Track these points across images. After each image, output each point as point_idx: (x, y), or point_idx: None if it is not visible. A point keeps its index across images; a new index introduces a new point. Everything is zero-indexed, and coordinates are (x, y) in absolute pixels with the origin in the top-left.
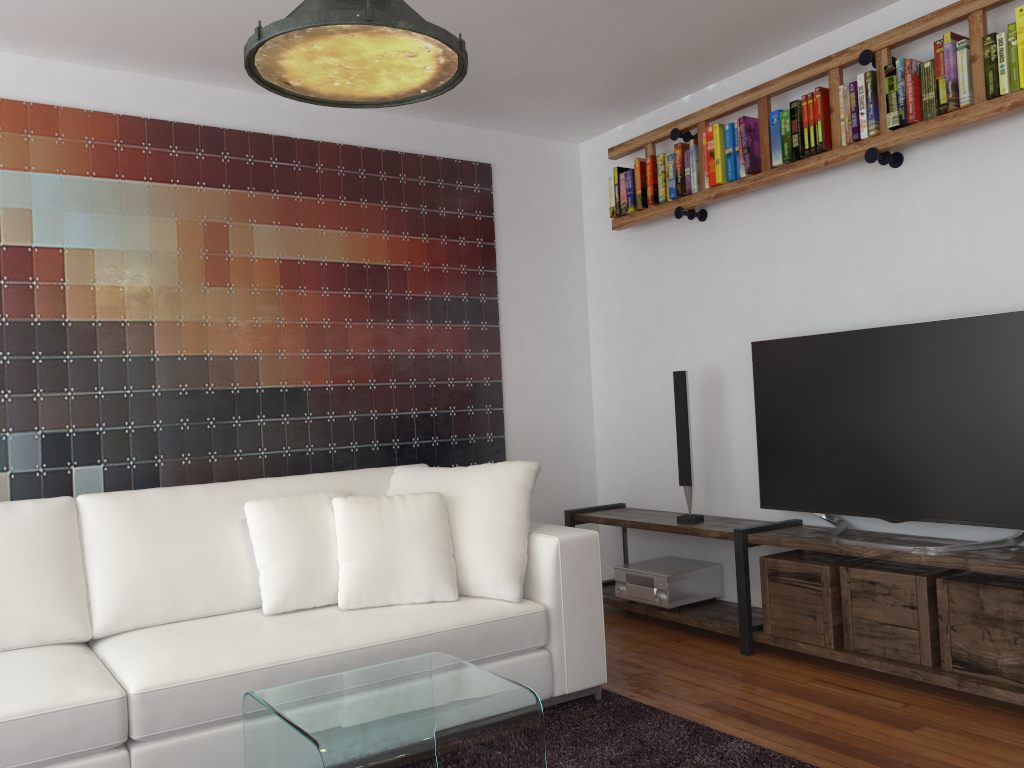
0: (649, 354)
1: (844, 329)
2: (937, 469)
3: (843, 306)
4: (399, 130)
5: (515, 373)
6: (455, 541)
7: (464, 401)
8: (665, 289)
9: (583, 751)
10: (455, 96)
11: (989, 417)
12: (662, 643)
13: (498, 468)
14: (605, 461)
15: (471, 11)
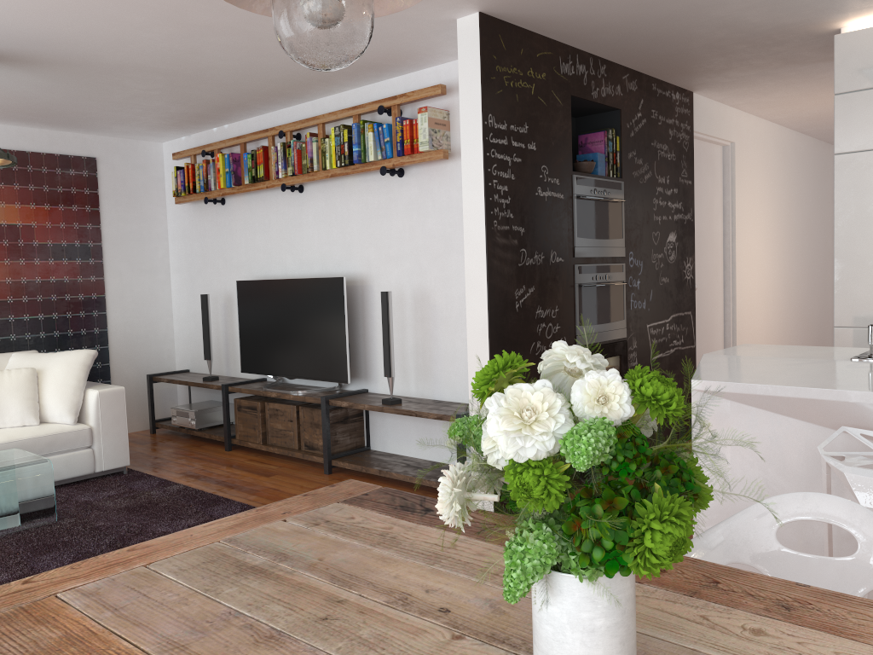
0: (200, 280)
1: (282, 276)
2: (305, 352)
3: (282, 263)
4: (27, 137)
5: (115, 290)
6: (41, 394)
7: (78, 308)
8: (207, 242)
9: (98, 493)
10: (61, 122)
11: (322, 328)
12: (188, 448)
13: (71, 353)
14: (179, 344)
15: (50, 95)
